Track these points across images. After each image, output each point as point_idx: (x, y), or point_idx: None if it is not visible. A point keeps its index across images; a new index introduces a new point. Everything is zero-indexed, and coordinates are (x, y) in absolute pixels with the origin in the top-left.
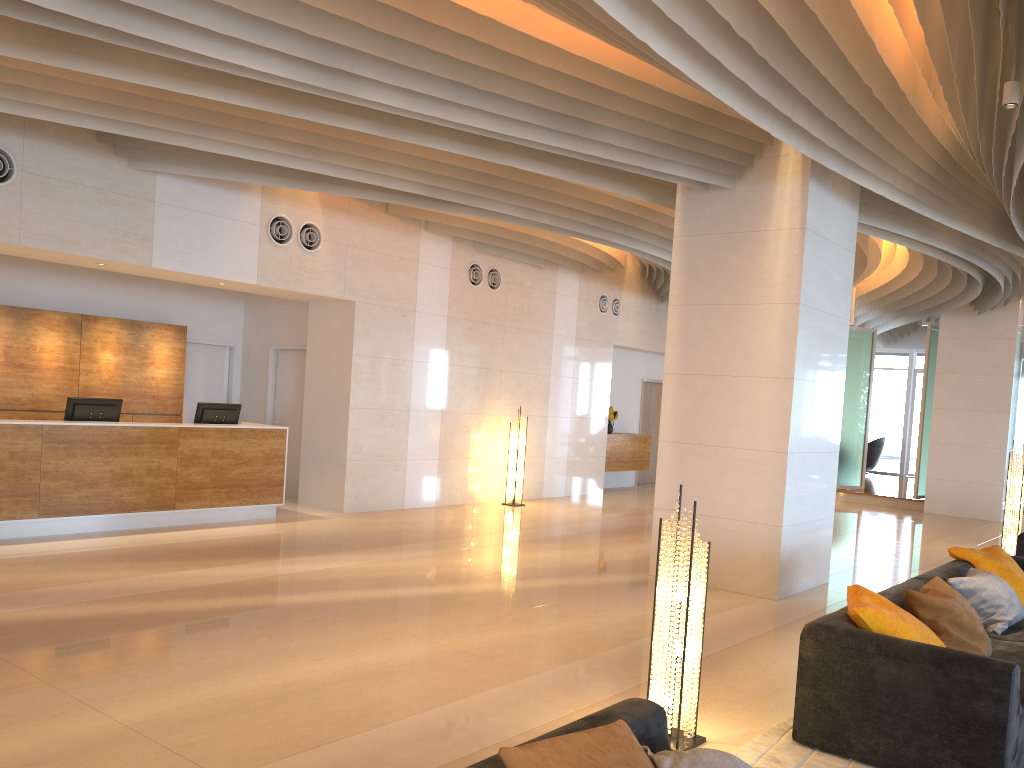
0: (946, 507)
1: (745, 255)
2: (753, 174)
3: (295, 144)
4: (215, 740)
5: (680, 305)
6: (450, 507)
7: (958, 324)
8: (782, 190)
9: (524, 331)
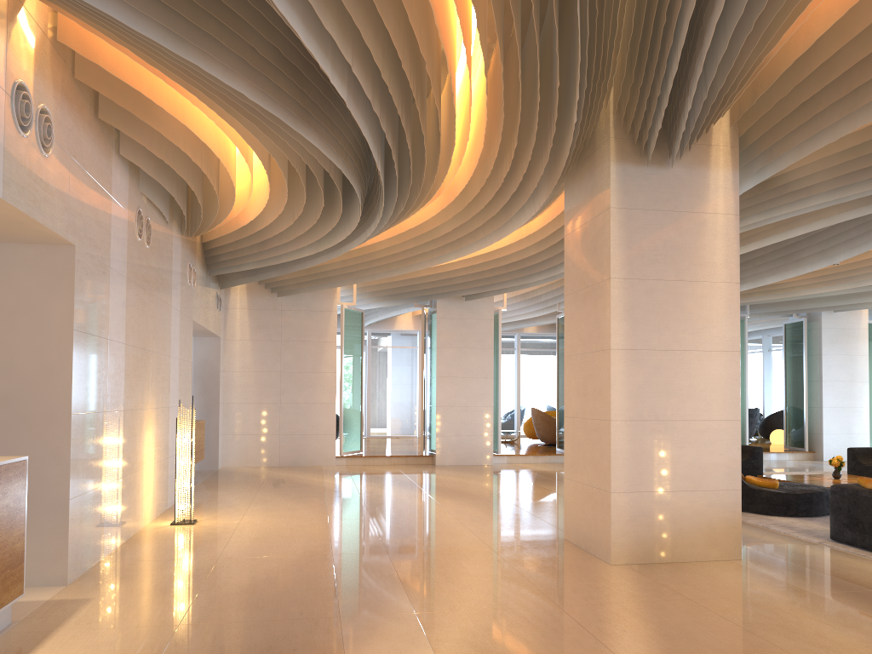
0: (453, 458)
1: (686, 234)
2: (688, 158)
3: None
4: None
5: (624, 279)
6: (142, 542)
7: (451, 307)
8: (715, 177)
9: (160, 301)
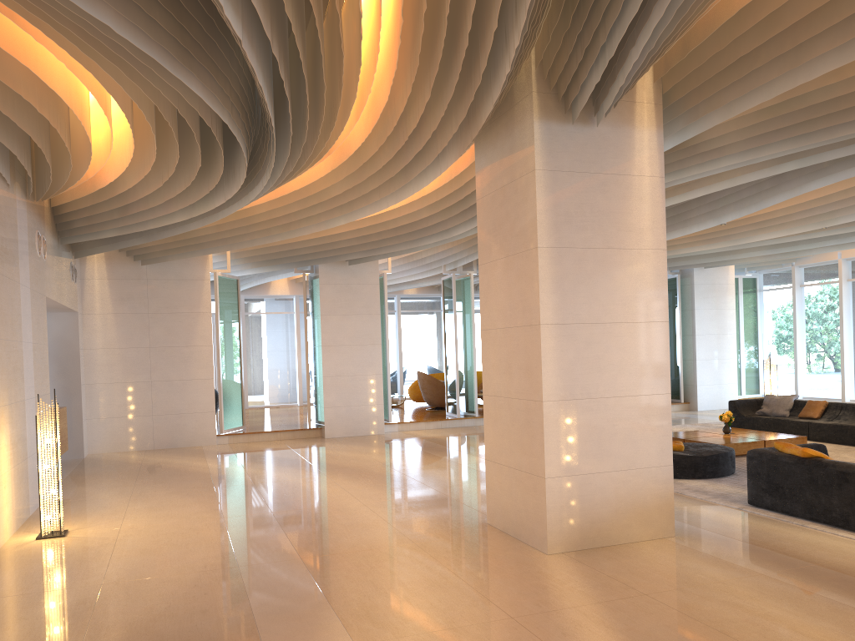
0: (343, 430)
1: (613, 198)
2: (612, 115)
3: None
4: None
5: (551, 247)
6: (3, 567)
7: (334, 272)
8: (640, 137)
9: (6, 279)
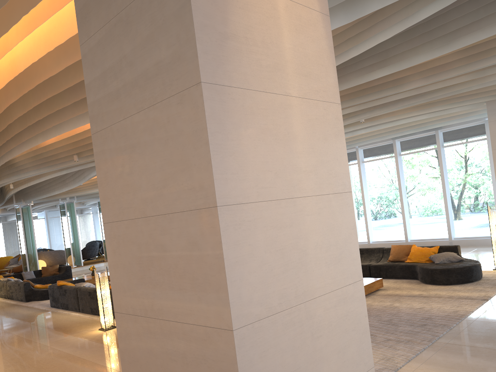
0: None
1: None
2: None
3: None
4: (63, 368)
5: None
6: None
7: None
8: None
9: None
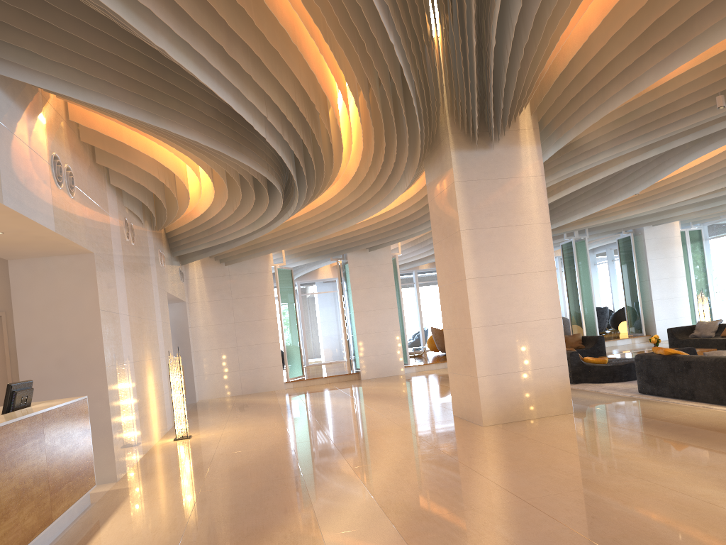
0: (374, 373)
1: (509, 193)
2: (504, 140)
3: (230, 71)
4: None
5: (469, 229)
6: (157, 452)
7: (359, 258)
8: (525, 151)
9: (145, 282)
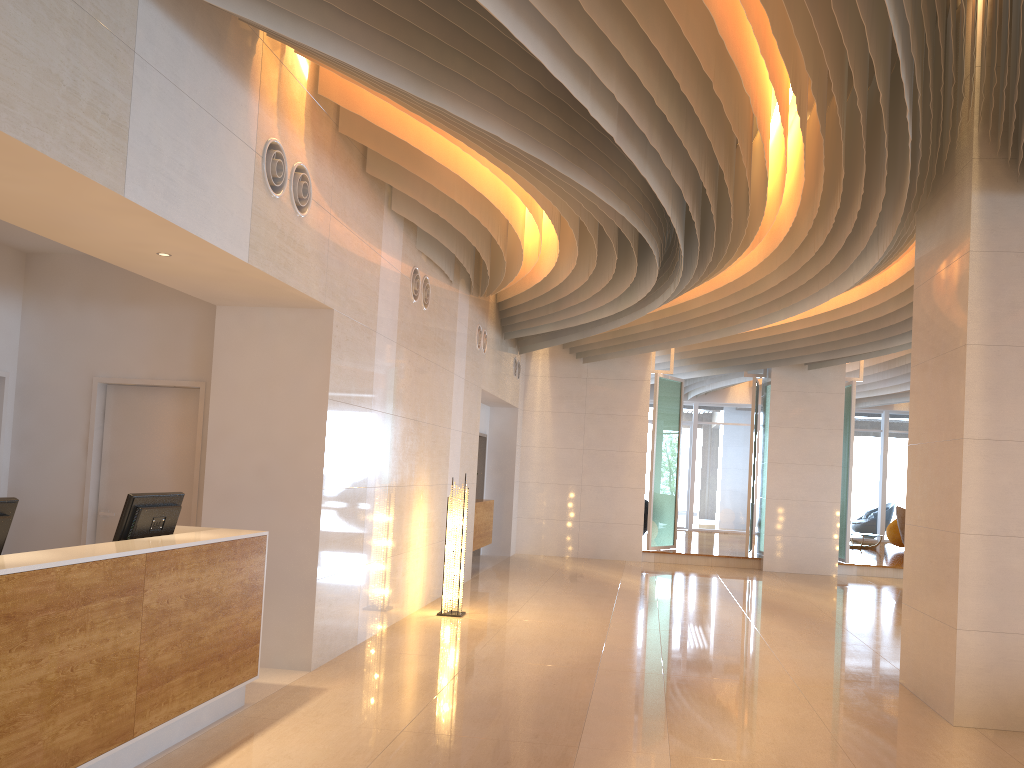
0: (785, 564)
1: None
2: None
3: None
4: None
5: (986, 345)
6: (401, 631)
7: (789, 377)
8: None
9: (439, 368)
